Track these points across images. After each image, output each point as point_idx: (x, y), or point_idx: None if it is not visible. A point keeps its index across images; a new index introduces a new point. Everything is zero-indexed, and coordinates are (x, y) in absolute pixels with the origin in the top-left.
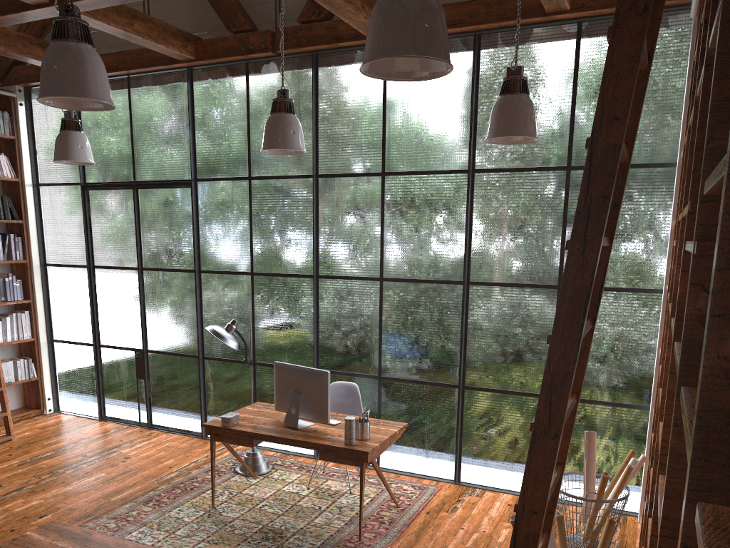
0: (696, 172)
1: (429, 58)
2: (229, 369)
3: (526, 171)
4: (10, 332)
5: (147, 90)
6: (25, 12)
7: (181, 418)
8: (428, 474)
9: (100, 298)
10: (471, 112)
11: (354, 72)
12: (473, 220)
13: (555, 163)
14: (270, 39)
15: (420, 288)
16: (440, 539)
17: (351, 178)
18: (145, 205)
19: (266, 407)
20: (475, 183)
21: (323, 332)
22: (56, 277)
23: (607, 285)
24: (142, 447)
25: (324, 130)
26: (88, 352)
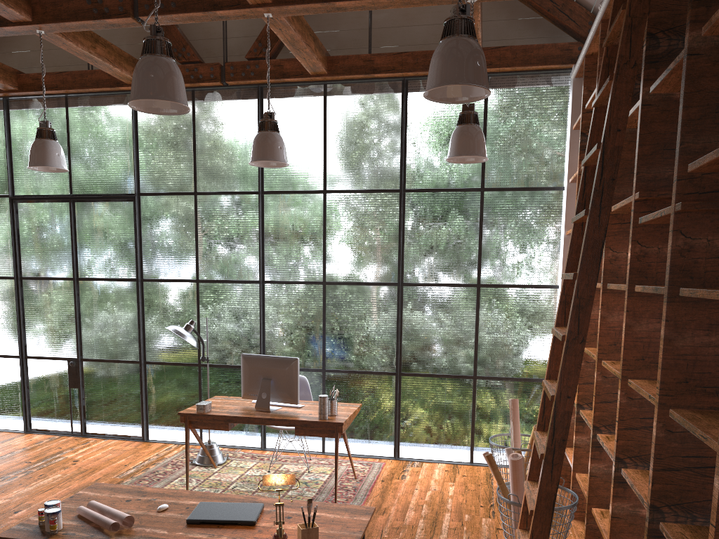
0: (638, 174)
1: (481, 87)
2: (172, 372)
3: (448, 191)
4: None
5: (87, 110)
6: (2, 28)
7: (119, 424)
8: (370, 453)
9: (28, 309)
10: (401, 142)
11: (297, 104)
12: (405, 231)
13: (471, 185)
14: (219, 71)
15: (359, 290)
16: (401, 497)
17: (295, 195)
18: (82, 217)
19: (227, 399)
20: (406, 200)
21: (269, 332)
22: None
23: (516, 283)
24: (85, 451)
25: None
26: (12, 365)
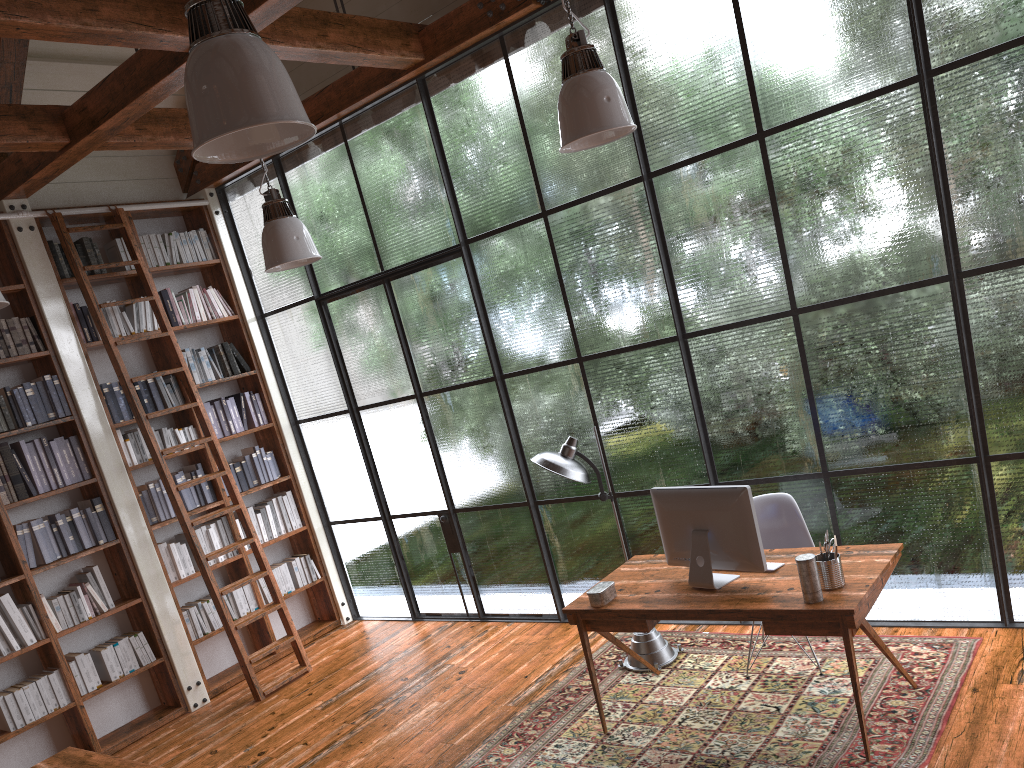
0: None
1: None
2: (577, 513)
3: None
4: (274, 524)
5: (370, 134)
6: (180, 67)
7: (523, 598)
8: (949, 618)
9: (376, 451)
10: None
11: None
12: (947, 162)
13: None
14: None
15: (868, 309)
16: (1017, 737)
17: (707, 161)
18: (404, 301)
19: (651, 562)
20: (937, 94)
21: (712, 422)
22: (314, 435)
23: None
24: (478, 651)
25: (645, 98)
26: (378, 530)
